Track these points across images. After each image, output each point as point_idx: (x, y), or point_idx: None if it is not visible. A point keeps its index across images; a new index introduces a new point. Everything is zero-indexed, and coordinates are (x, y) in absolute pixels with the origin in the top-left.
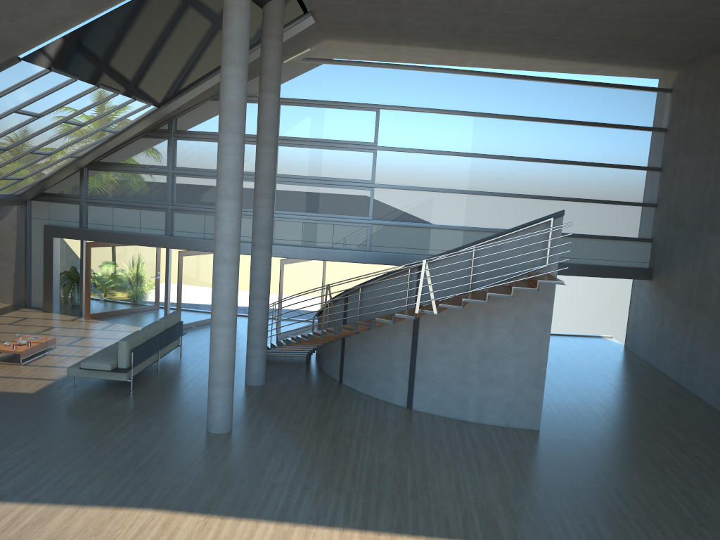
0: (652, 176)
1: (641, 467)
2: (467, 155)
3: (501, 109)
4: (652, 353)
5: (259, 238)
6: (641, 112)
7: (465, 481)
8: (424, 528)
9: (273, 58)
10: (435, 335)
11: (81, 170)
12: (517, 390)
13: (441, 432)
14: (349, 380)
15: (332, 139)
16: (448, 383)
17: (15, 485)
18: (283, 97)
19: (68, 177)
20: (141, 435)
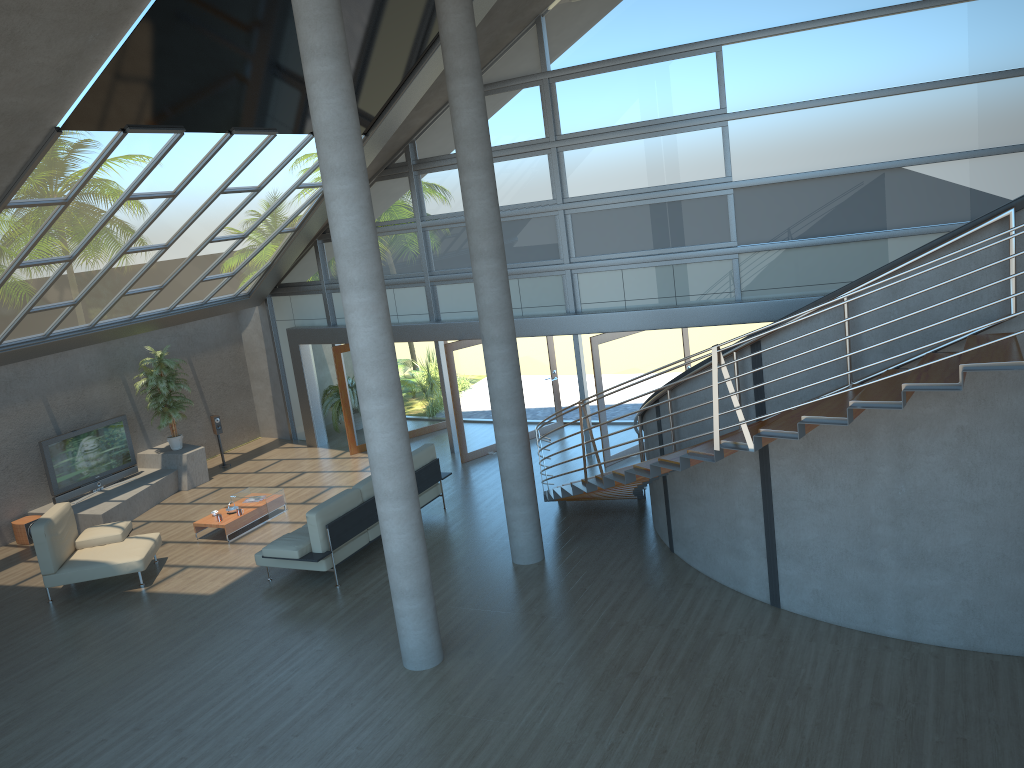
0: None
1: None
2: (906, 90)
3: None
4: None
5: (488, 327)
6: None
7: None
8: None
9: (453, 16)
10: (800, 473)
11: (315, 245)
12: (982, 578)
13: (819, 664)
14: (681, 549)
15: (646, 120)
16: (838, 563)
17: None
18: (556, 68)
19: (303, 257)
20: (304, 675)
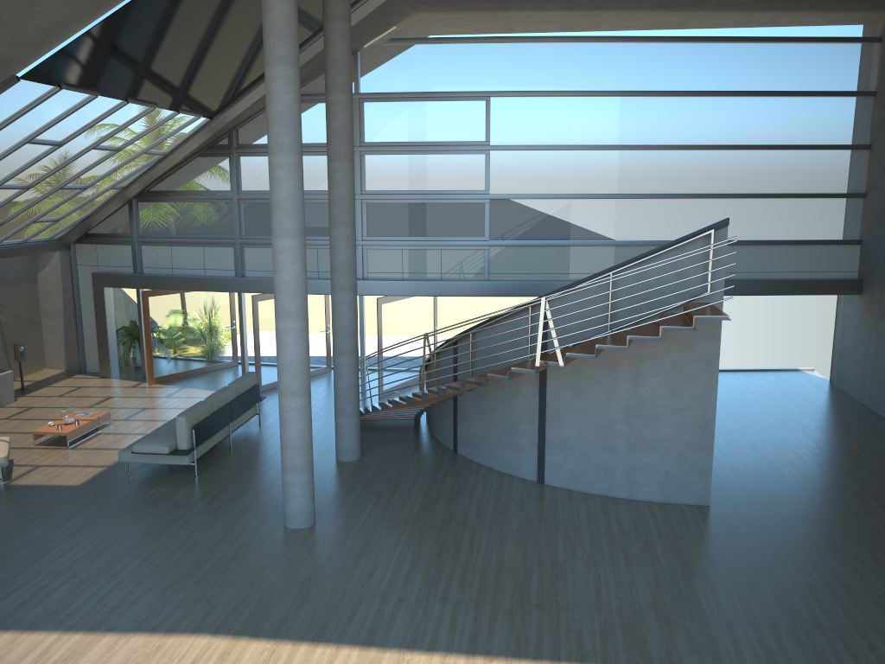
0: (858, 156)
1: (845, 552)
2: (608, 147)
3: (649, 84)
4: (866, 390)
5: (340, 278)
6: (840, 72)
7: (607, 582)
8: (550, 649)
9: (339, 46)
10: (568, 390)
11: (129, 203)
12: (677, 456)
13: (581, 513)
14: (465, 449)
15: (431, 141)
16: (588, 450)
17: (48, 608)
18: (366, 92)
19: (115, 212)
20: (204, 535)
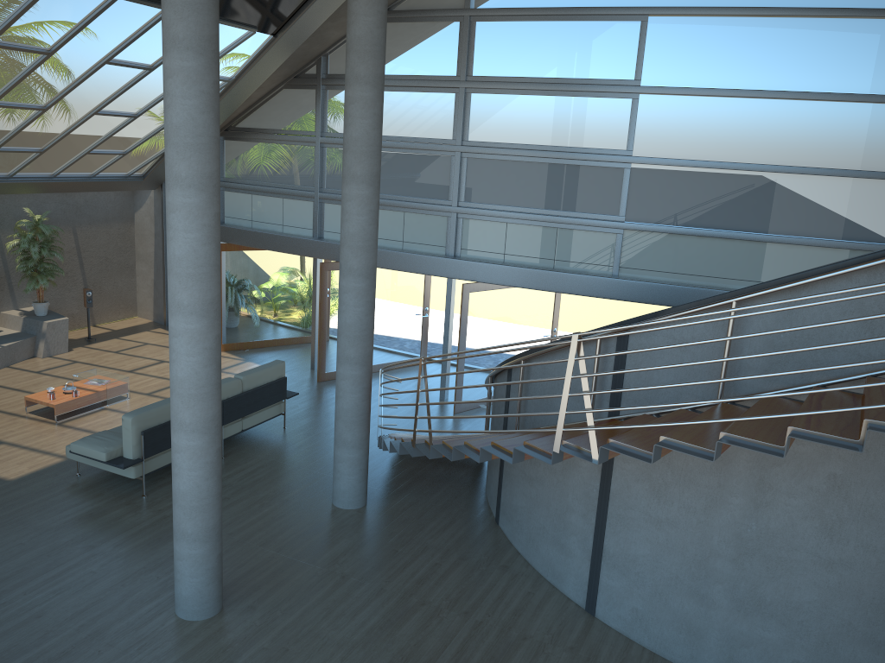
0: None
1: None
2: (823, 97)
3: None
4: None
5: (347, 257)
6: None
7: None
8: None
9: None
10: (644, 483)
11: None
12: (820, 642)
13: None
14: (506, 524)
15: (559, 77)
16: (666, 588)
17: None
18: (480, 7)
19: None
20: (63, 601)
